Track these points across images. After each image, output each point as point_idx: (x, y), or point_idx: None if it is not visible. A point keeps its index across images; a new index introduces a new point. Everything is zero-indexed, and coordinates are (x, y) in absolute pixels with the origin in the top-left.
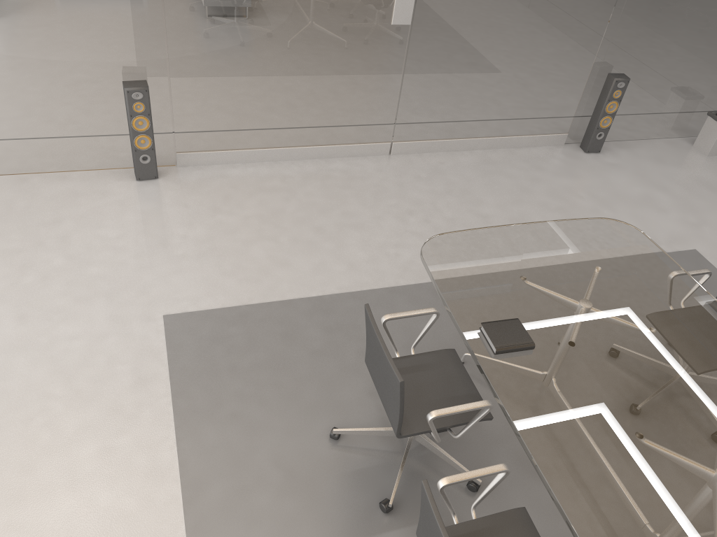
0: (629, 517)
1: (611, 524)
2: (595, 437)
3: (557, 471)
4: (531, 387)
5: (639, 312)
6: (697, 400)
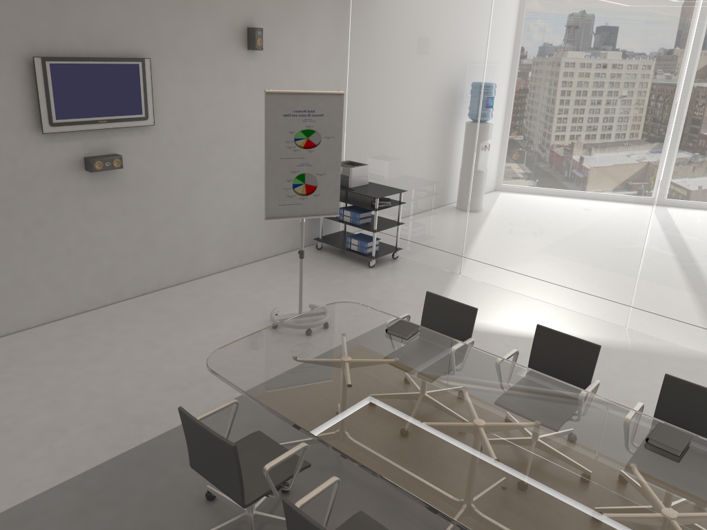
0: (512, 380)
1: (517, 375)
2: (557, 407)
3: (558, 384)
4: (616, 418)
5: (624, 522)
6: (522, 457)
